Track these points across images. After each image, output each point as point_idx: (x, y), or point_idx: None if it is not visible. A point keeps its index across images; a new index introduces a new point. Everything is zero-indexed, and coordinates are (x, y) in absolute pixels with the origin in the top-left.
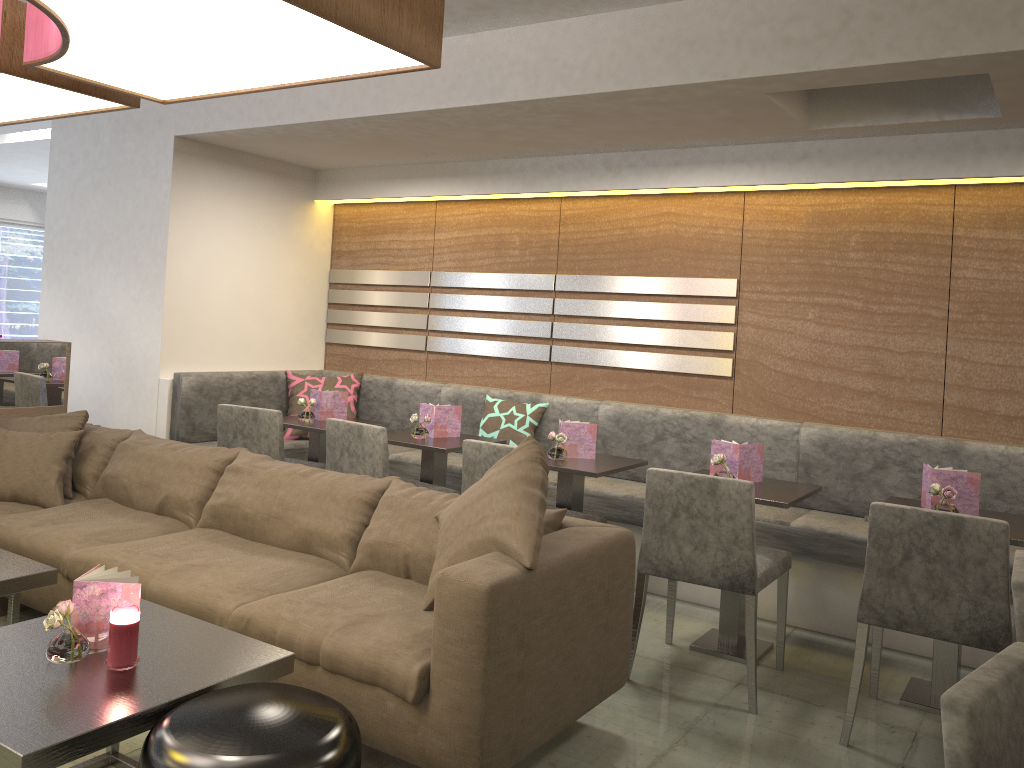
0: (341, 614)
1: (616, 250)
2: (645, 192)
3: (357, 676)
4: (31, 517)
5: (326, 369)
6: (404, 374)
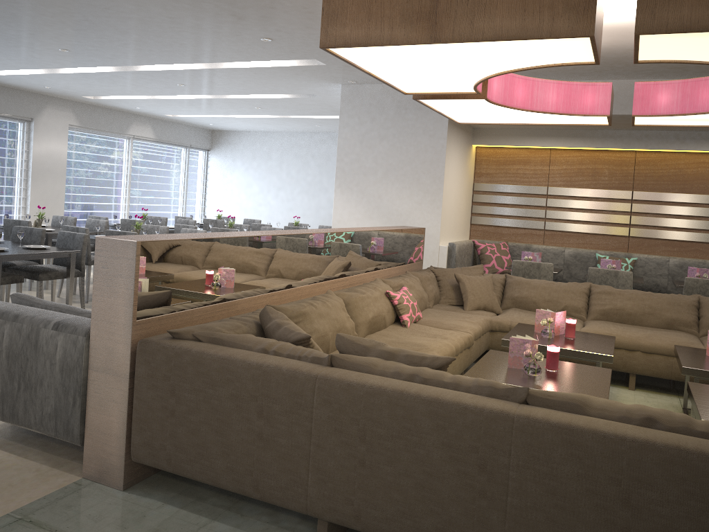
0: None
1: (671, 179)
2: (691, 151)
3: None
4: (514, 317)
5: (470, 238)
6: (528, 241)
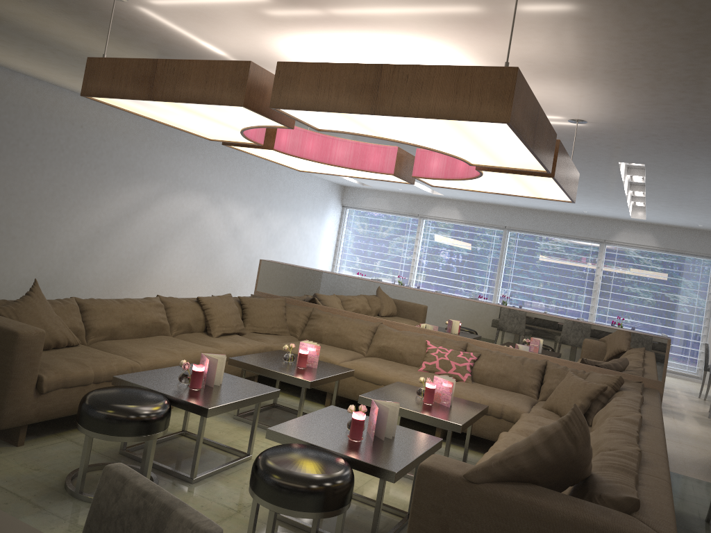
0: None
1: None
2: None
3: None
4: (540, 419)
5: None
6: None
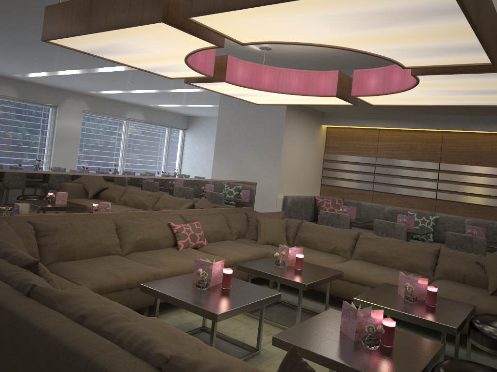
0: (463, 294)
1: (470, 154)
2: (486, 132)
3: None
4: None
5: (320, 195)
6: (361, 199)
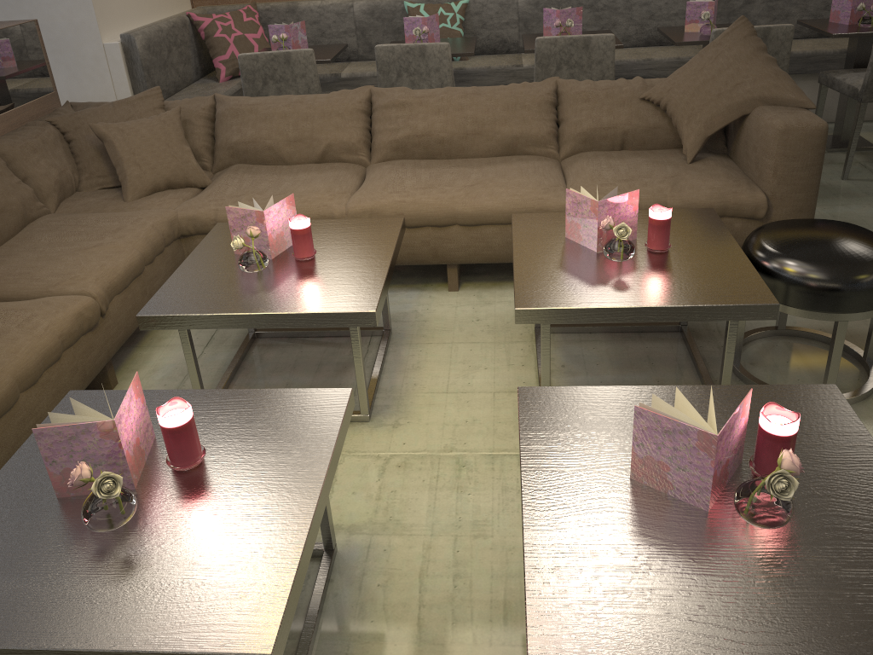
0: (655, 181)
1: None
2: None
3: None
4: (225, 196)
5: (194, 6)
6: None
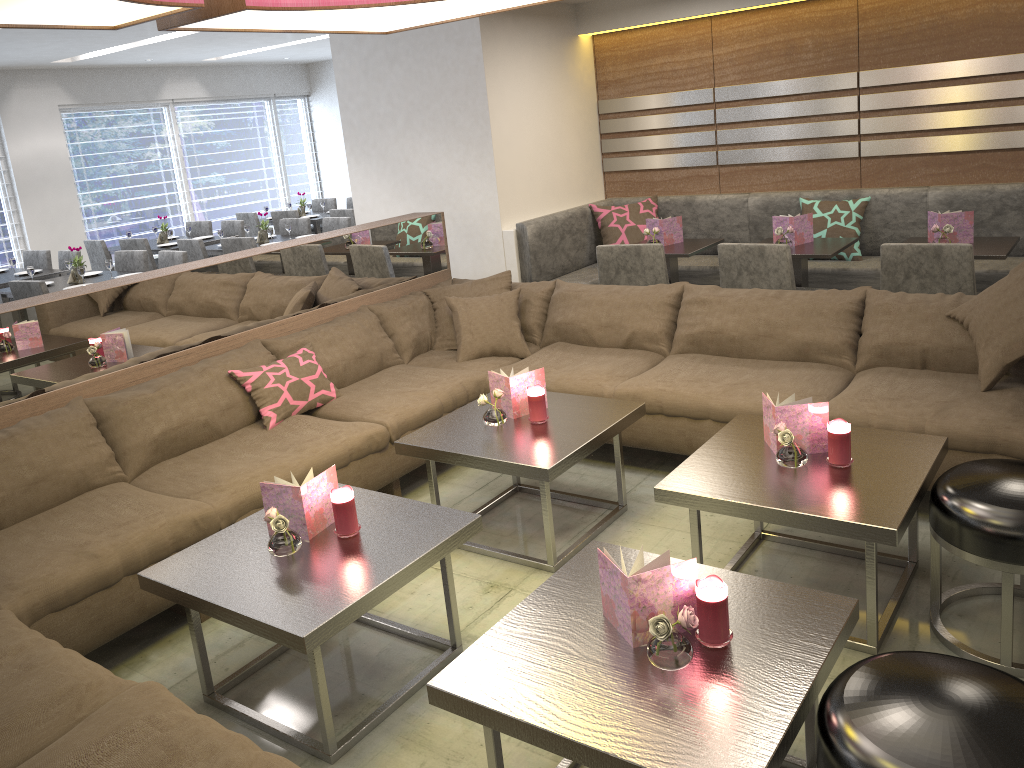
0: (922, 404)
1: (926, 38)
2: None
3: (971, 448)
4: (529, 366)
5: (607, 197)
6: (695, 190)
